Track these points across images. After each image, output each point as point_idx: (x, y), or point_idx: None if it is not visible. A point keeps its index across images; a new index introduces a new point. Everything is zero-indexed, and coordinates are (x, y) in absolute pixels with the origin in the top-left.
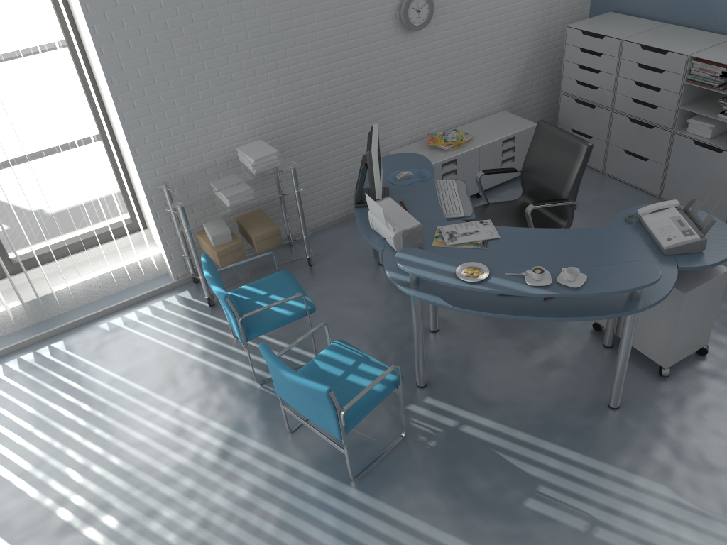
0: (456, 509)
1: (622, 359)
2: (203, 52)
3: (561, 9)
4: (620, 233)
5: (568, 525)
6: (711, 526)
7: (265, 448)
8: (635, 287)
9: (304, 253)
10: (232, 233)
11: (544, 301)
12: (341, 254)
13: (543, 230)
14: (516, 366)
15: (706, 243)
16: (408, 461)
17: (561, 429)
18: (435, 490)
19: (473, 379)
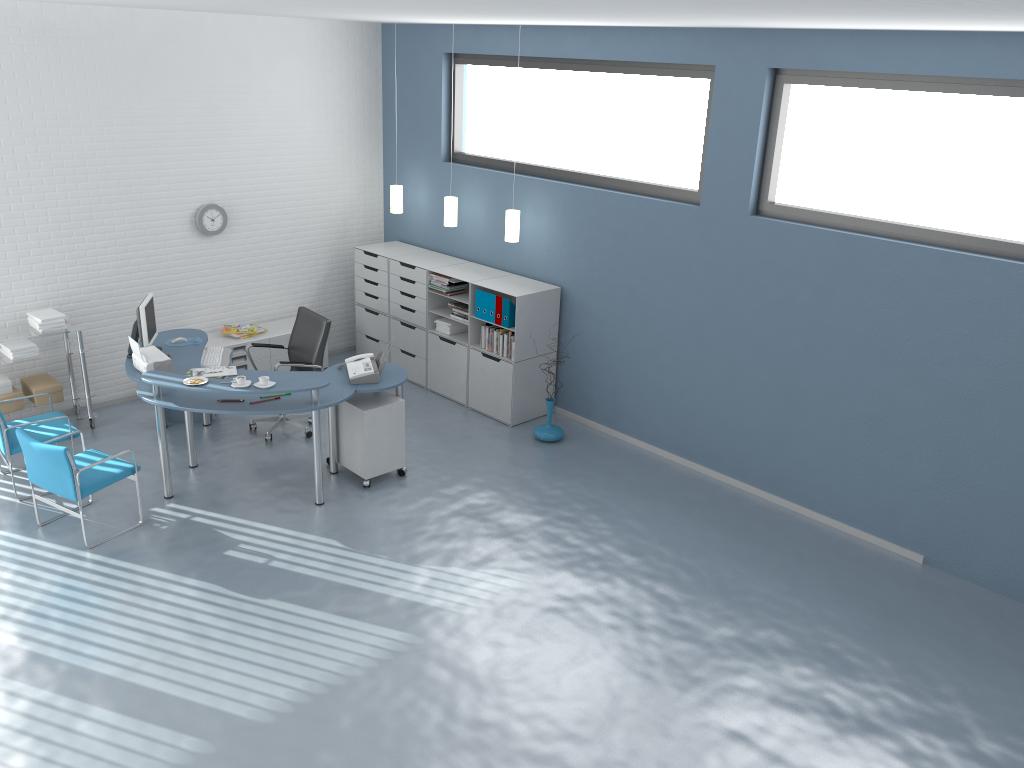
0: (169, 558)
1: (315, 456)
2: (4, 229)
3: (355, 235)
4: (329, 374)
5: (252, 561)
6: (355, 556)
7: (14, 535)
8: (305, 388)
9: (87, 415)
10: (14, 387)
11: (249, 404)
12: (125, 421)
13: (273, 372)
14: (254, 485)
15: (379, 376)
16: (140, 536)
17: (272, 516)
18: (156, 550)
19: (215, 492)
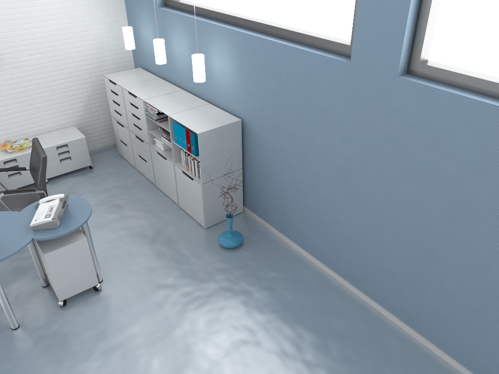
0: None
1: None
2: None
3: (109, 64)
4: (23, 215)
5: None
6: None
7: None
8: None
9: None
10: None
11: None
12: None
13: None
14: None
15: (56, 223)
16: None
17: None
18: None
19: None
